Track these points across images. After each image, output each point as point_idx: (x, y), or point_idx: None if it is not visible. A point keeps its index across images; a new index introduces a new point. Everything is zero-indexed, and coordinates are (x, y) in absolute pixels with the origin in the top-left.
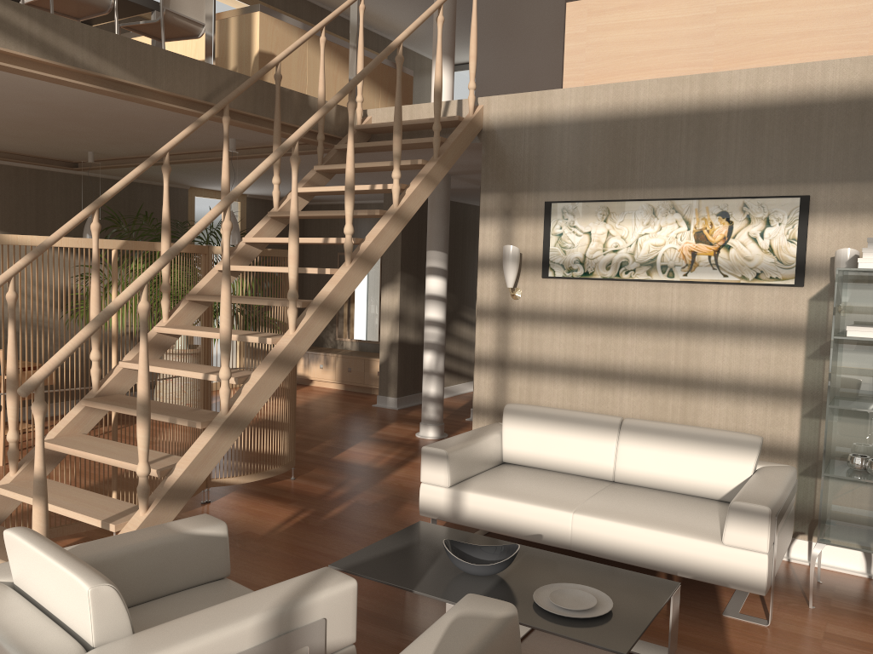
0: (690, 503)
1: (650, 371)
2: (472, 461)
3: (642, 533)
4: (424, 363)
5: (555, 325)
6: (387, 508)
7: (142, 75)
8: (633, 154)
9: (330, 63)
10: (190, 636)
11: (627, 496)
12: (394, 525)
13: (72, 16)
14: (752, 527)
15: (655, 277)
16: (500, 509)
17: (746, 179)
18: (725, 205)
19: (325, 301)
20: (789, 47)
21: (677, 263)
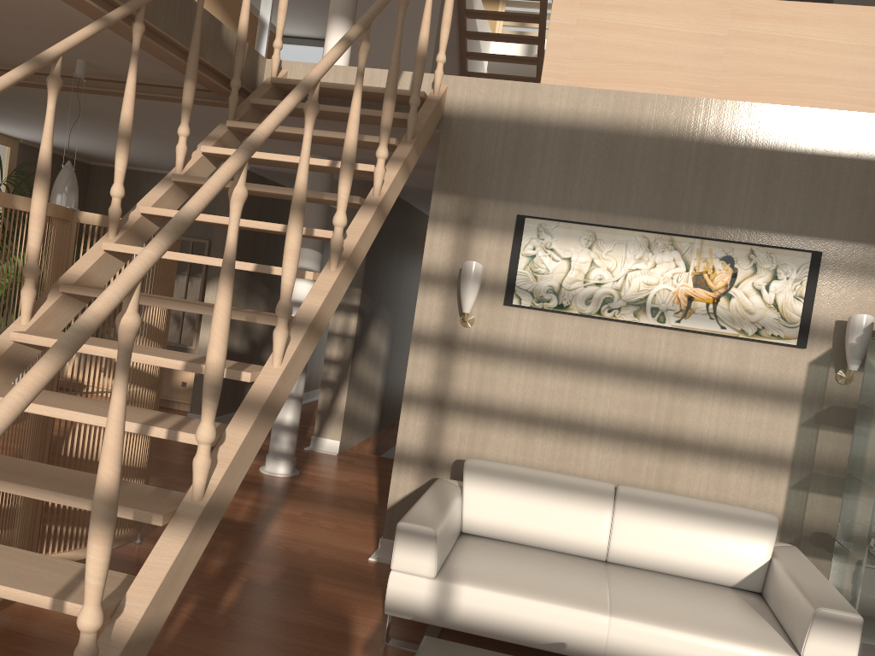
0: (713, 594)
1: (625, 426)
2: (448, 538)
3: (702, 643)
4: None
5: (514, 363)
6: (295, 590)
7: None
8: (630, 176)
9: None
10: None
11: (643, 585)
12: (322, 619)
13: None
14: (840, 639)
15: (643, 319)
16: (509, 609)
17: (755, 224)
18: (731, 250)
19: (314, 319)
20: (801, 90)
21: (670, 307)
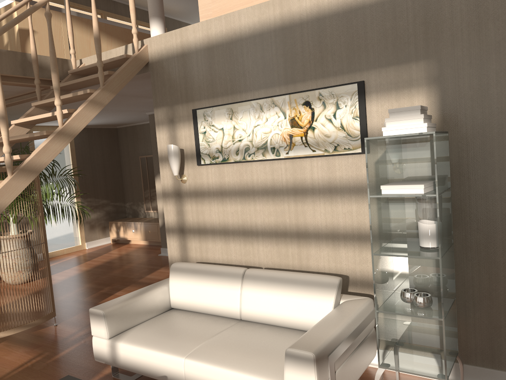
0: (285, 338)
1: (274, 228)
2: (135, 314)
3: (229, 375)
4: None
5: (210, 199)
6: None
7: None
8: (243, 66)
9: (83, 32)
10: None
11: (239, 335)
12: (96, 363)
13: None
14: (302, 371)
15: (268, 157)
16: (139, 356)
17: (319, 74)
18: (307, 96)
19: None
20: None
21: (281, 145)
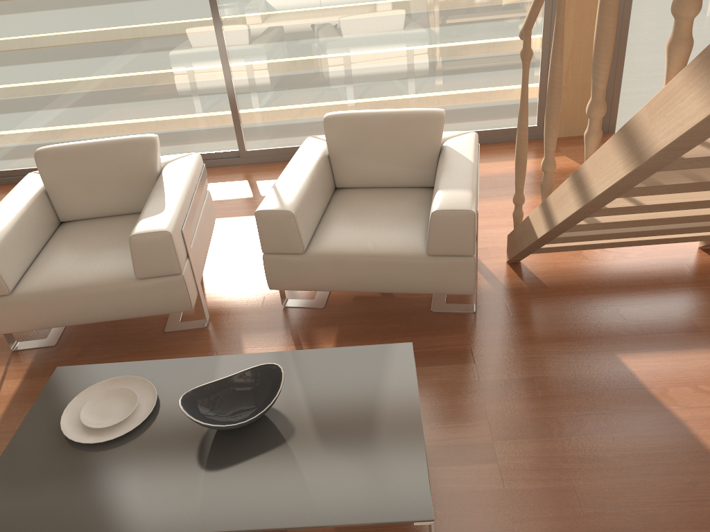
0: None
1: None
2: None
3: None
4: None
5: None
6: None
7: None
8: None
9: None
10: (295, 158)
11: None
12: None
13: None
14: None
15: None
16: None
17: None
18: None
19: None
20: None
21: None
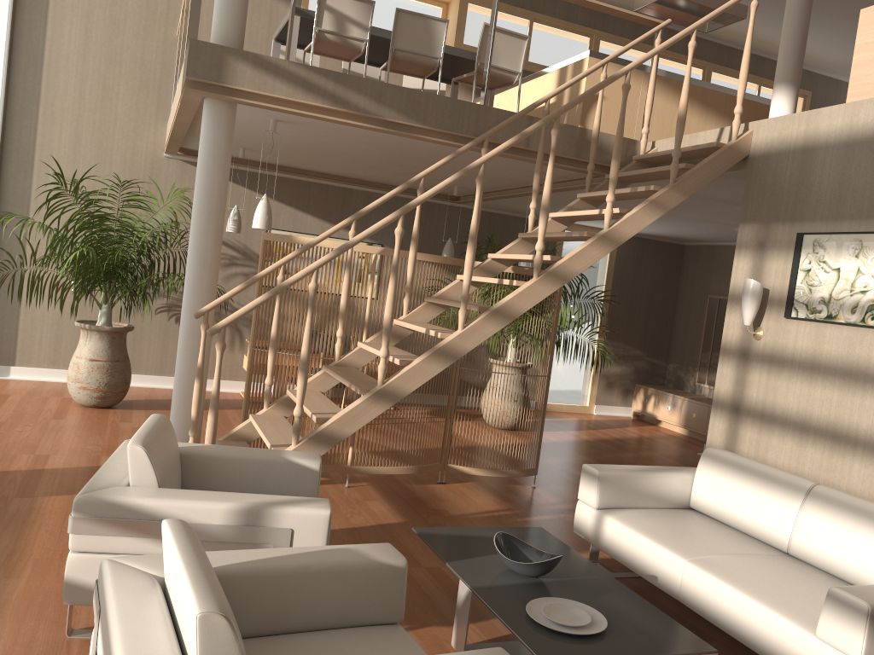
0: None
1: None
2: (637, 493)
3: (740, 600)
4: None
5: (792, 373)
6: None
7: (414, 116)
8: None
9: (667, 100)
10: (176, 498)
11: (774, 566)
12: (572, 543)
13: (418, 75)
14: (846, 624)
15: None
16: (629, 541)
17: None
18: None
19: (499, 307)
20: None
21: None
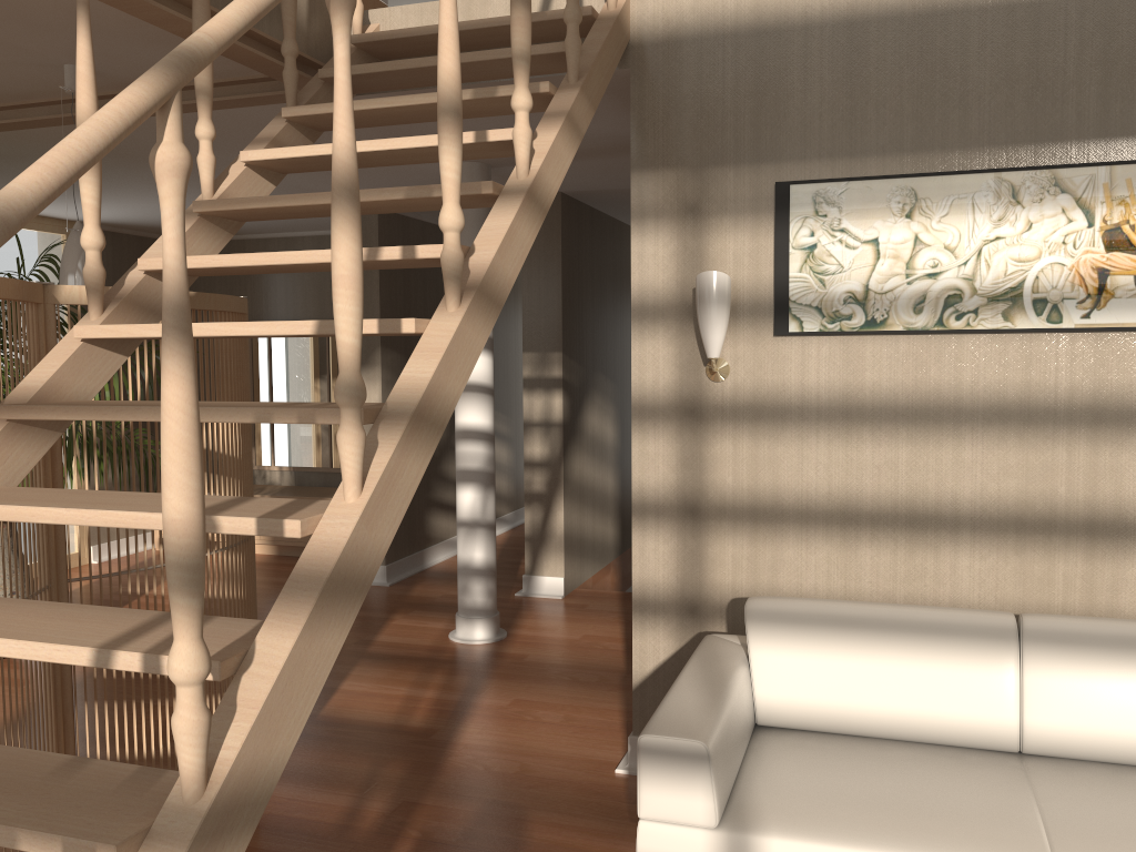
0: None
1: (1014, 510)
2: (733, 748)
3: None
4: (459, 507)
5: (806, 429)
6: (498, 845)
7: None
8: (962, 80)
9: None
10: None
11: (1104, 798)
12: None
13: None
14: None
15: (1020, 323)
16: None
17: None
18: None
19: (421, 402)
20: None
21: (1067, 294)
